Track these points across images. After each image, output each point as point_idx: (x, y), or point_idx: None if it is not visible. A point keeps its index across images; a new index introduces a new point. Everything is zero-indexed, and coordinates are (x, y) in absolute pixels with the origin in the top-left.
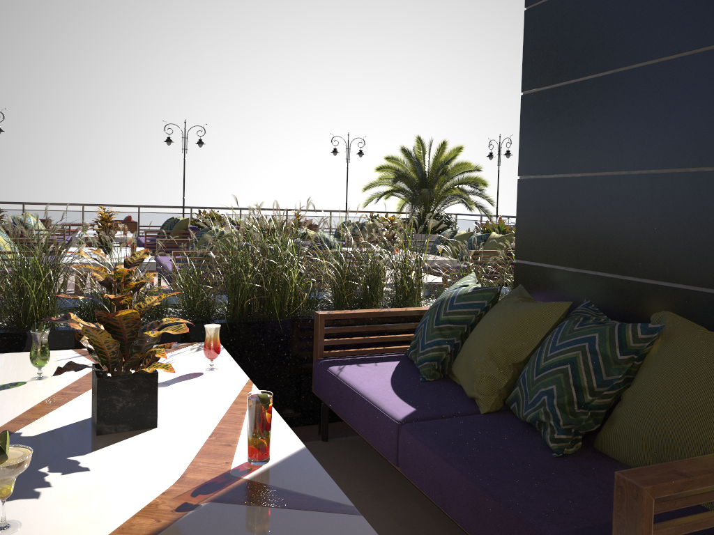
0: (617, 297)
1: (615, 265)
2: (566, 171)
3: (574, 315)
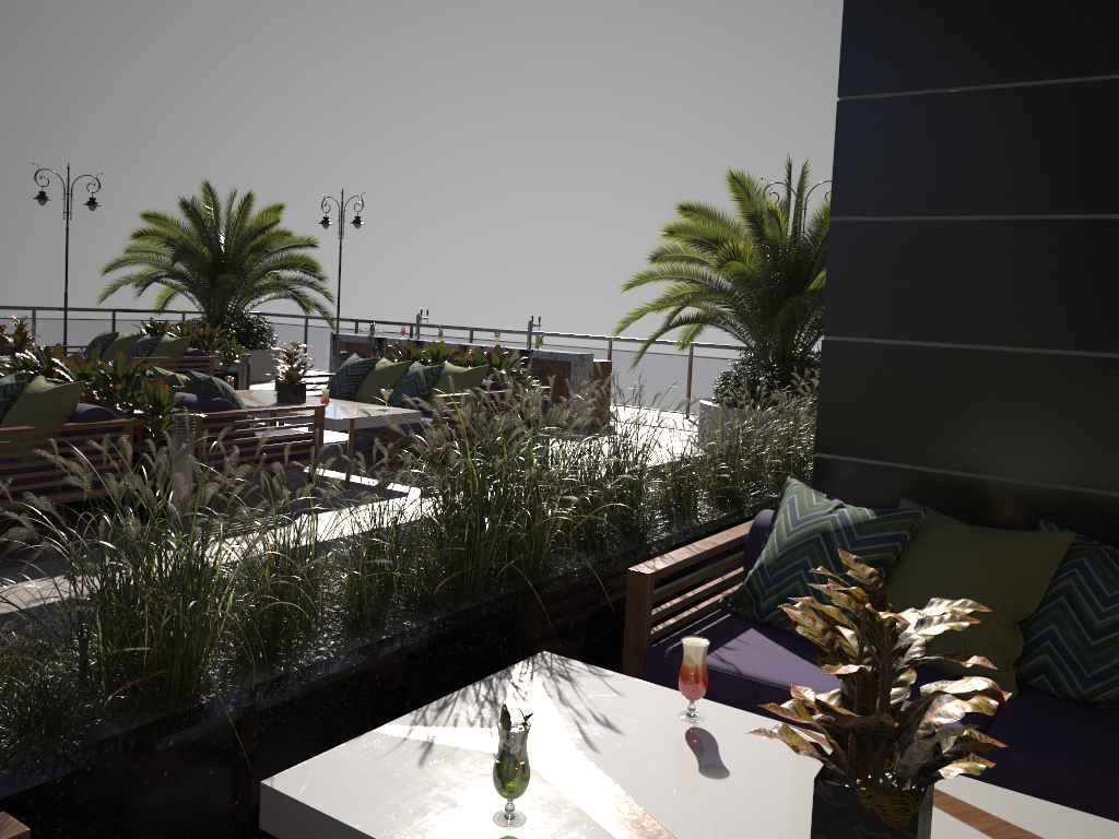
0: (1018, 508)
1: (1015, 467)
2: (924, 338)
3: (1082, 550)
